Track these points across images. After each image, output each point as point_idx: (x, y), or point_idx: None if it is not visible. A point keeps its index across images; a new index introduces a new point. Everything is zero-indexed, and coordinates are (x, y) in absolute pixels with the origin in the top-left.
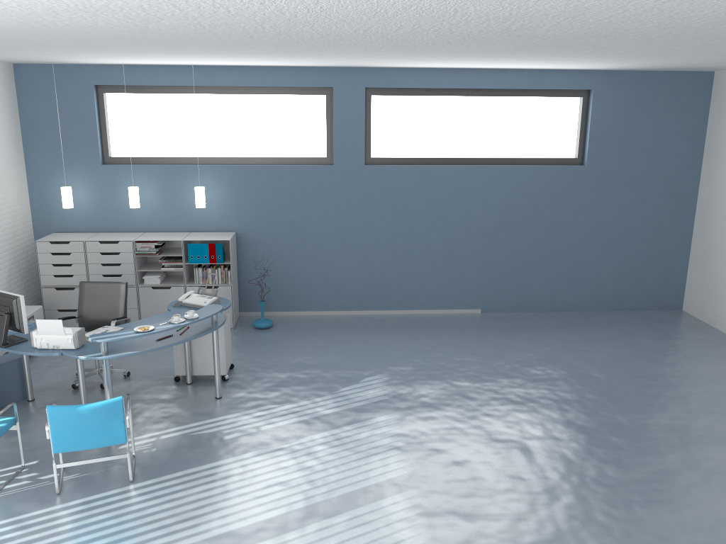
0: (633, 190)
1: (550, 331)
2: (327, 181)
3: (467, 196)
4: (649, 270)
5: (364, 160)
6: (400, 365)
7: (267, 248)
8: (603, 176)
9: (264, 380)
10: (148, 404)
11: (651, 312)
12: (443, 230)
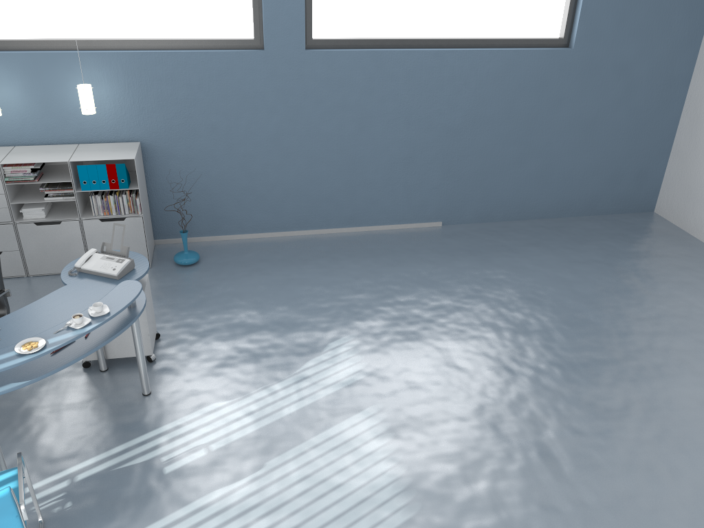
0: (622, 79)
1: (525, 252)
2: (258, 72)
3: (432, 89)
4: (626, 170)
5: (304, 43)
6: (367, 319)
7: (184, 160)
8: (591, 61)
9: (202, 357)
10: (51, 413)
11: (624, 217)
12: (402, 132)
